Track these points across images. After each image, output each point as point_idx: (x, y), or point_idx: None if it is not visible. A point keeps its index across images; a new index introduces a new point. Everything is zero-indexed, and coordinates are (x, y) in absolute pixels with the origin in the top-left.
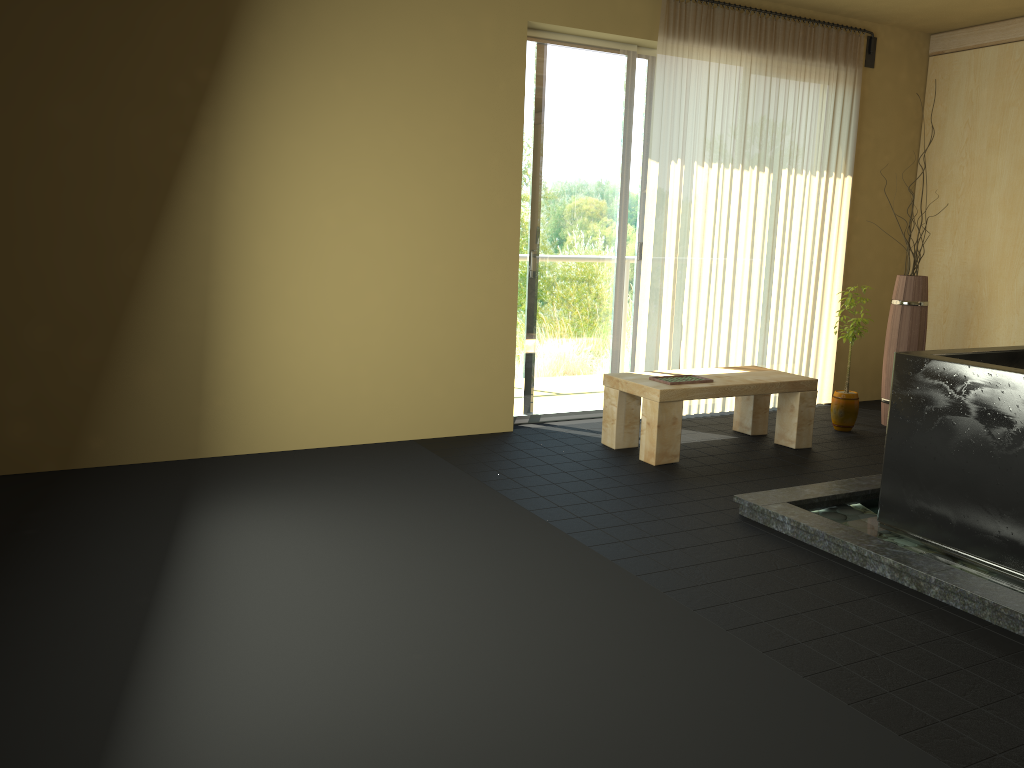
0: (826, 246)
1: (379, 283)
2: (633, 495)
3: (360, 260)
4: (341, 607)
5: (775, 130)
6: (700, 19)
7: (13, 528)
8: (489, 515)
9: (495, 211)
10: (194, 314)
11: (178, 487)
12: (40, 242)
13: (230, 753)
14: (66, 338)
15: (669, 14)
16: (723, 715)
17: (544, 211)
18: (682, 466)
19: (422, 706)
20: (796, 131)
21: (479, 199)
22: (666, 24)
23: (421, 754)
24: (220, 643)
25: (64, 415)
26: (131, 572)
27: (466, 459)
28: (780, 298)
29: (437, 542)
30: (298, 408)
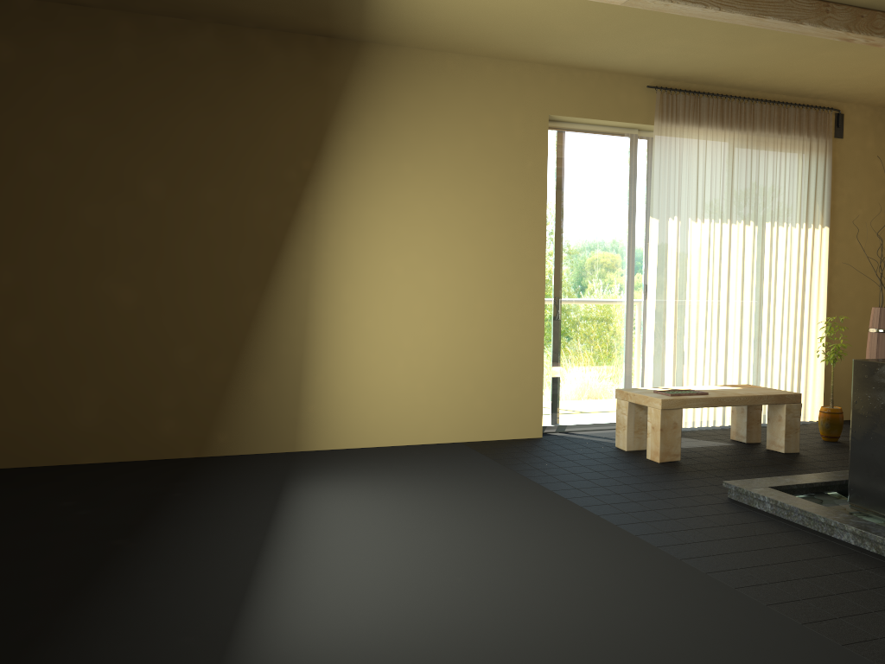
0: (809, 285)
1: (434, 317)
2: (638, 482)
3: (420, 299)
4: (402, 547)
5: (757, 191)
6: (688, 106)
7: (165, 492)
8: (519, 493)
9: (525, 260)
10: (295, 340)
11: (281, 469)
12: (190, 287)
13: (322, 628)
14: (204, 357)
15: (663, 104)
16: (696, 625)
17: (565, 260)
18: (683, 463)
19: (461, 608)
20: (776, 191)
21: (512, 251)
22: (660, 112)
23: (459, 636)
24: (314, 565)
25: (200, 415)
26: (249, 521)
27: (503, 455)
28: (770, 329)
29: (477, 509)
30: (371, 414)
